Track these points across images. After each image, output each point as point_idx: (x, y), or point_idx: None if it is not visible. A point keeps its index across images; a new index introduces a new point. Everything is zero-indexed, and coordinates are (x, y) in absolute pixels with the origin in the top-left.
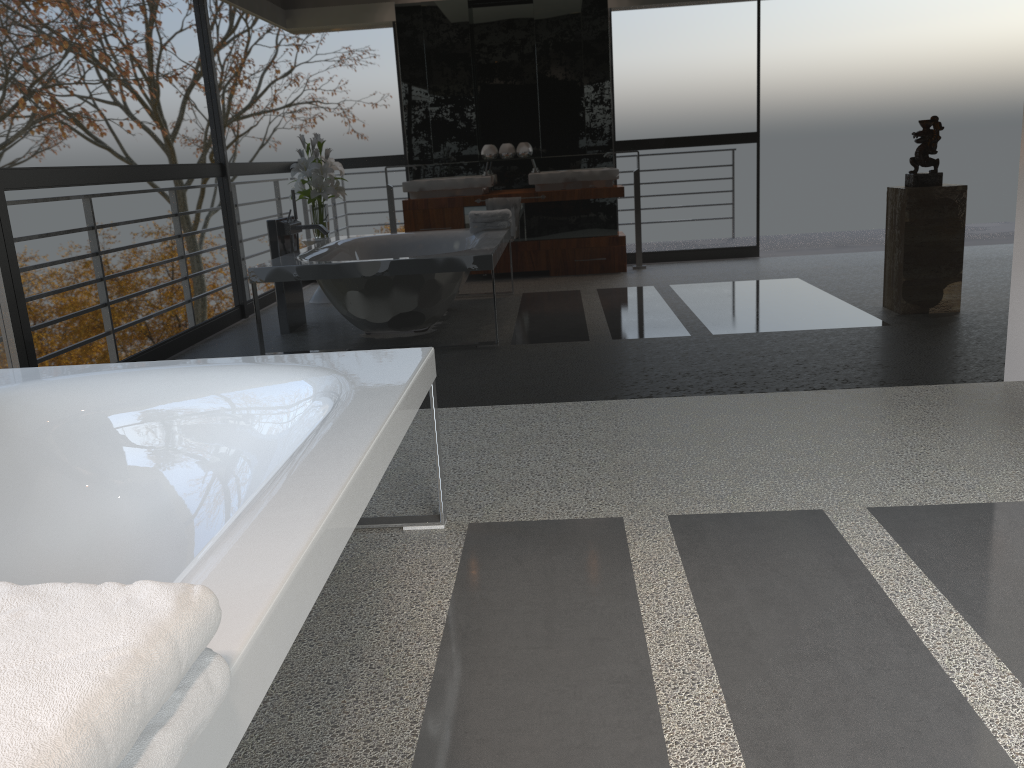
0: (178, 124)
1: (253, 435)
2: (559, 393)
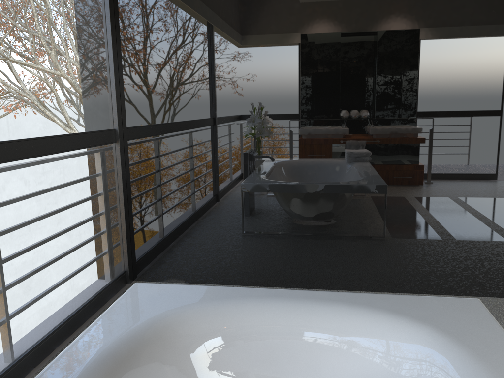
0: (237, 108)
1: (358, 367)
2: (465, 290)
